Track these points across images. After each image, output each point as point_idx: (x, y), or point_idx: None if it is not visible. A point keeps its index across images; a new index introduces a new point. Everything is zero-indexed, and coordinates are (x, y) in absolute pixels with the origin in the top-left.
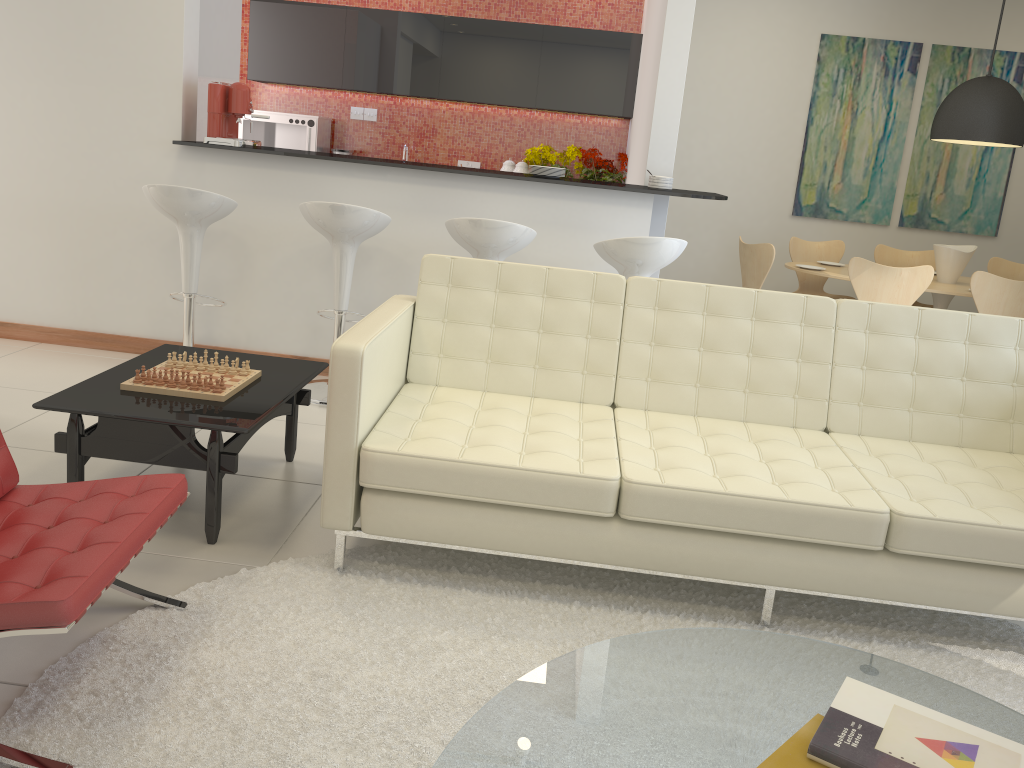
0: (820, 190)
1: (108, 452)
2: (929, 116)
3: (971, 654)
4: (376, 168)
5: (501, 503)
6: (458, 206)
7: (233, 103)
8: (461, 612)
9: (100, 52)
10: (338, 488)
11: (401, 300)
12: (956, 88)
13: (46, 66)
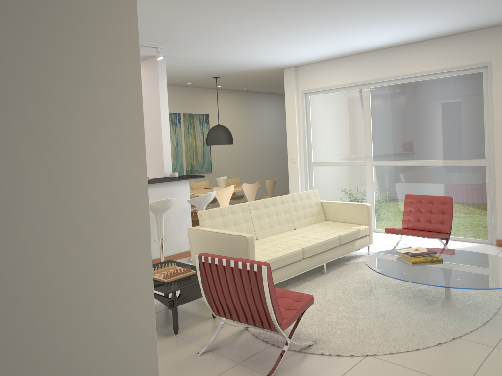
0: None
1: (185, 300)
2: (187, 136)
3: (351, 262)
4: None
5: (285, 265)
6: None
7: None
8: None
9: None
10: None
11: (201, 227)
12: (212, 129)
13: None
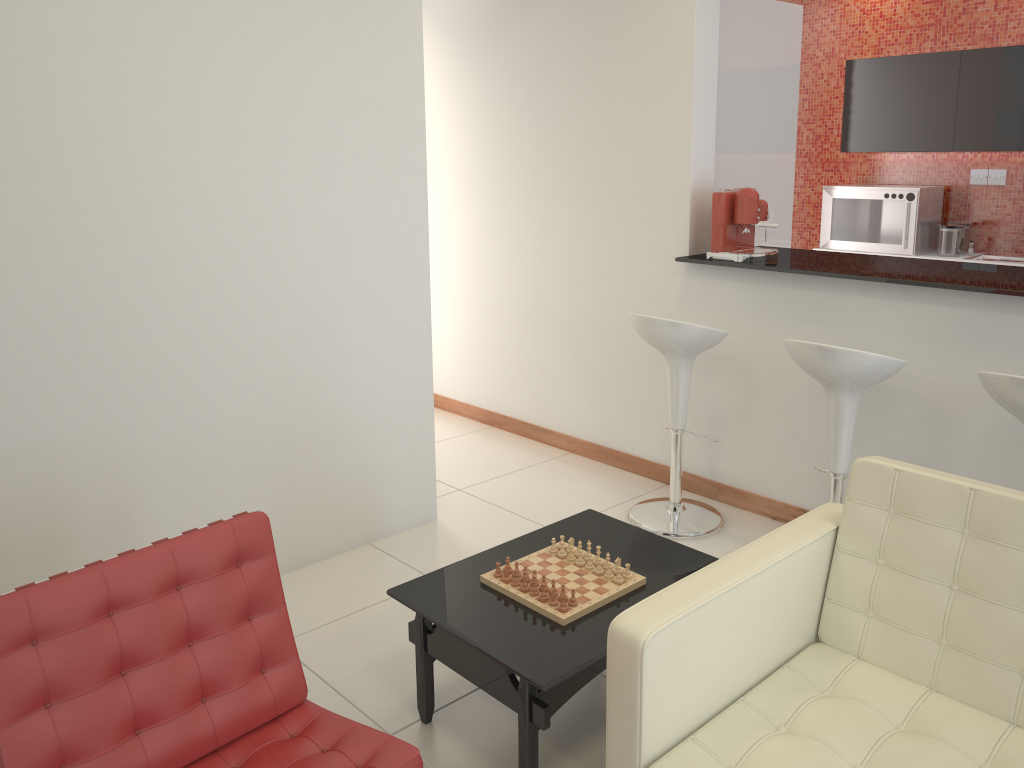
0: None
1: (444, 658)
2: None
3: None
4: (904, 285)
5: None
6: (1023, 339)
7: (737, 212)
8: None
9: (619, 168)
10: None
11: (818, 520)
12: None
13: (577, 187)
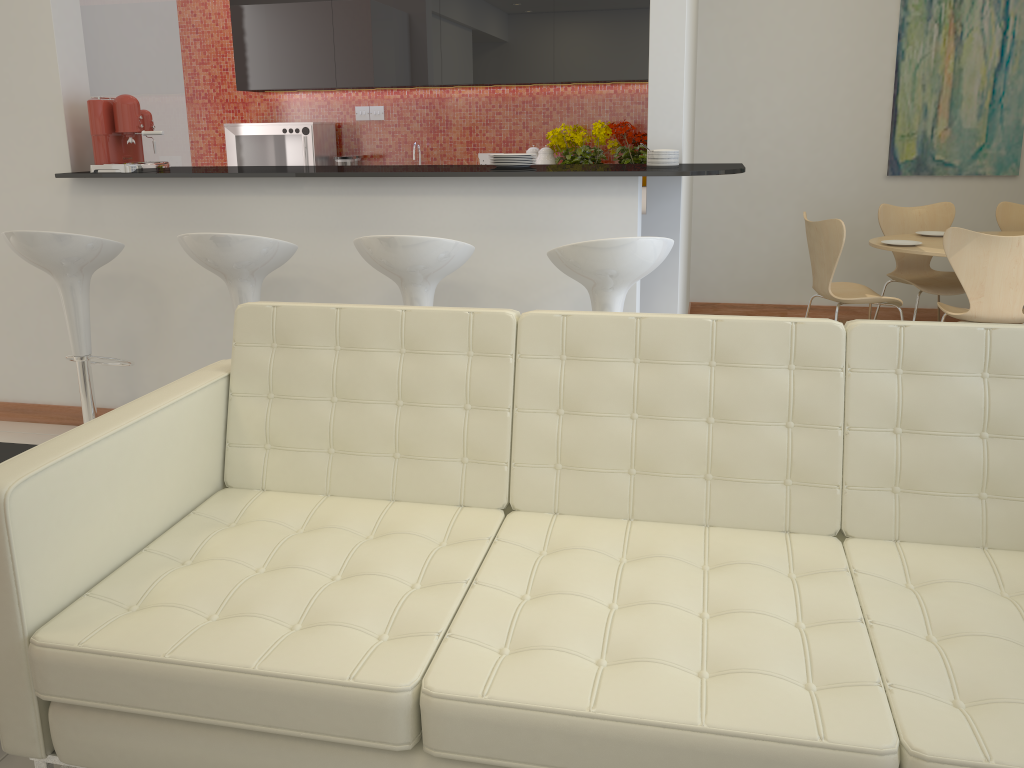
0: (921, 140)
1: None
2: None
3: None
4: (290, 180)
5: (235, 726)
6: (392, 217)
7: (118, 120)
8: None
9: None
10: (12, 698)
11: (210, 371)
12: None
13: None
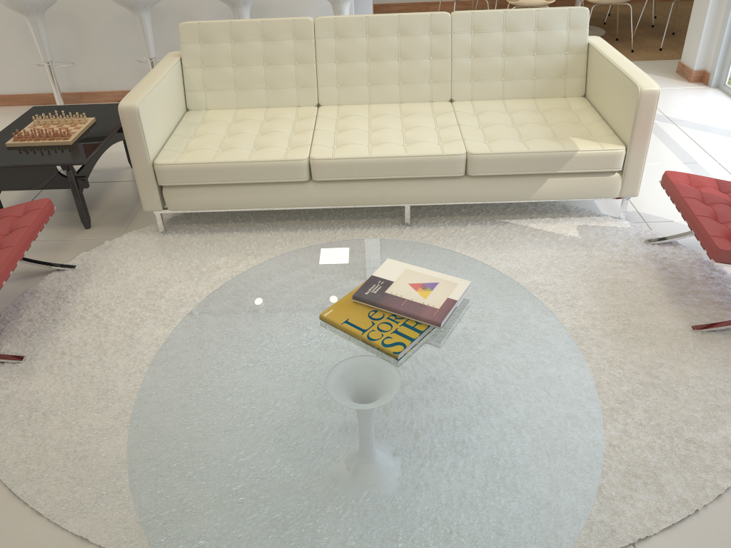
0: None
1: (10, 187)
2: None
3: (523, 223)
4: None
5: (242, 183)
6: None
7: None
8: (232, 246)
9: None
10: (147, 188)
11: (171, 57)
12: None
13: None
